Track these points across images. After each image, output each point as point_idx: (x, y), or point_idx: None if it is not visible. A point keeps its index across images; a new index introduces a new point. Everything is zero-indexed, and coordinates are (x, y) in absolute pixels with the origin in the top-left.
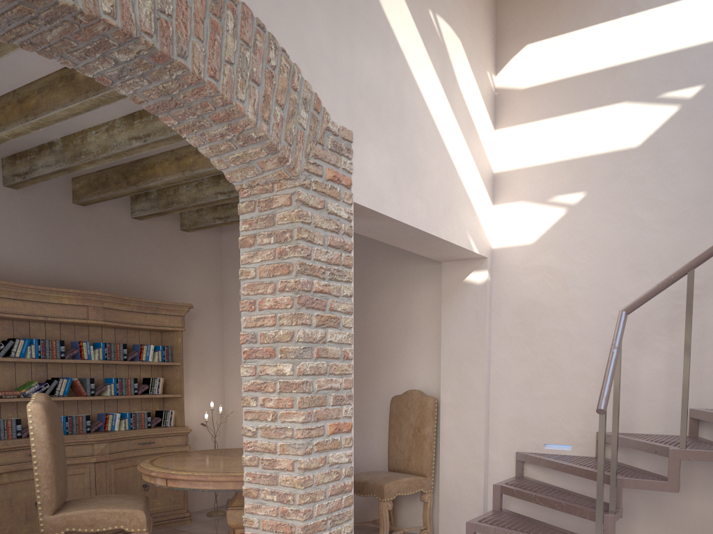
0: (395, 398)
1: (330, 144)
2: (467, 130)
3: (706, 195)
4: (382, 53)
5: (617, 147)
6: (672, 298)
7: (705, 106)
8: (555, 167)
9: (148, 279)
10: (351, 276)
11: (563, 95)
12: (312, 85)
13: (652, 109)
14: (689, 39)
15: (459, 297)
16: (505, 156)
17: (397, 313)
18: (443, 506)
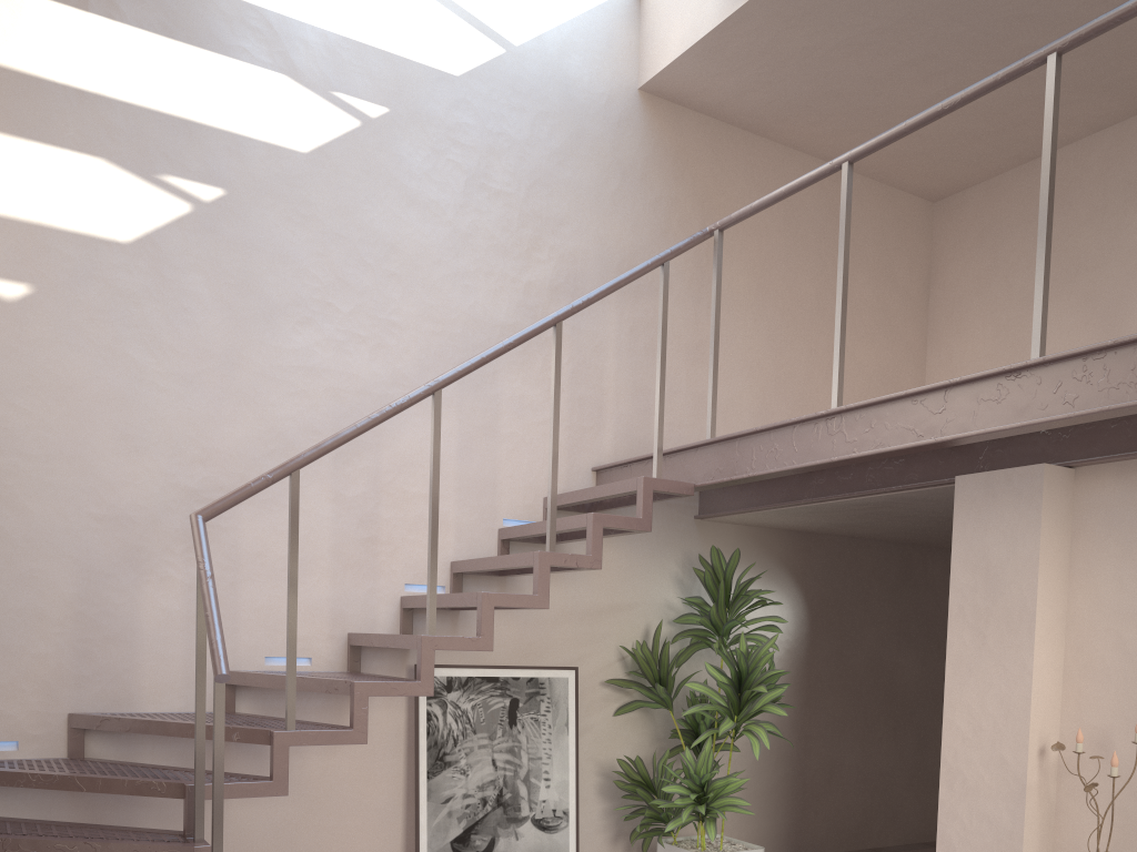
0: None
1: None
2: None
3: (234, 355)
4: None
5: (92, 230)
6: (190, 500)
7: (229, 223)
8: None
9: None
10: None
11: None
12: None
13: (150, 192)
14: (203, 112)
15: None
16: None
17: None
18: None
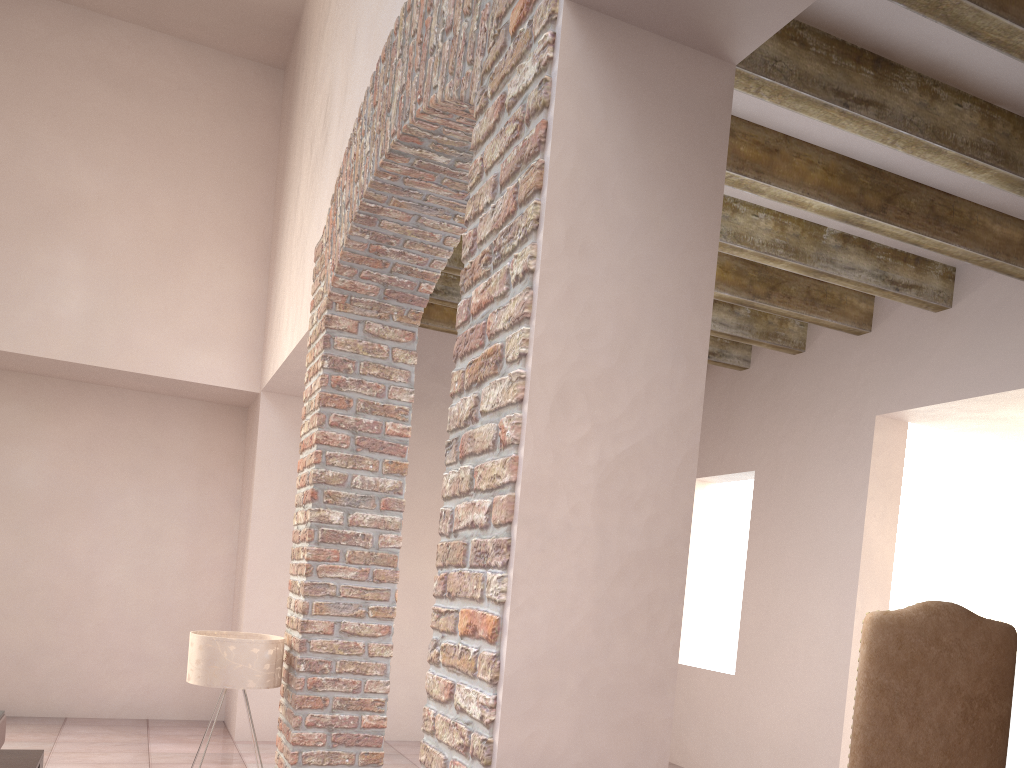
0: None
1: None
2: None
3: None
4: None
5: None
6: None
7: None
8: None
9: None
10: (529, 217)
11: None
12: None
13: None
14: None
15: None
16: None
17: None
18: None
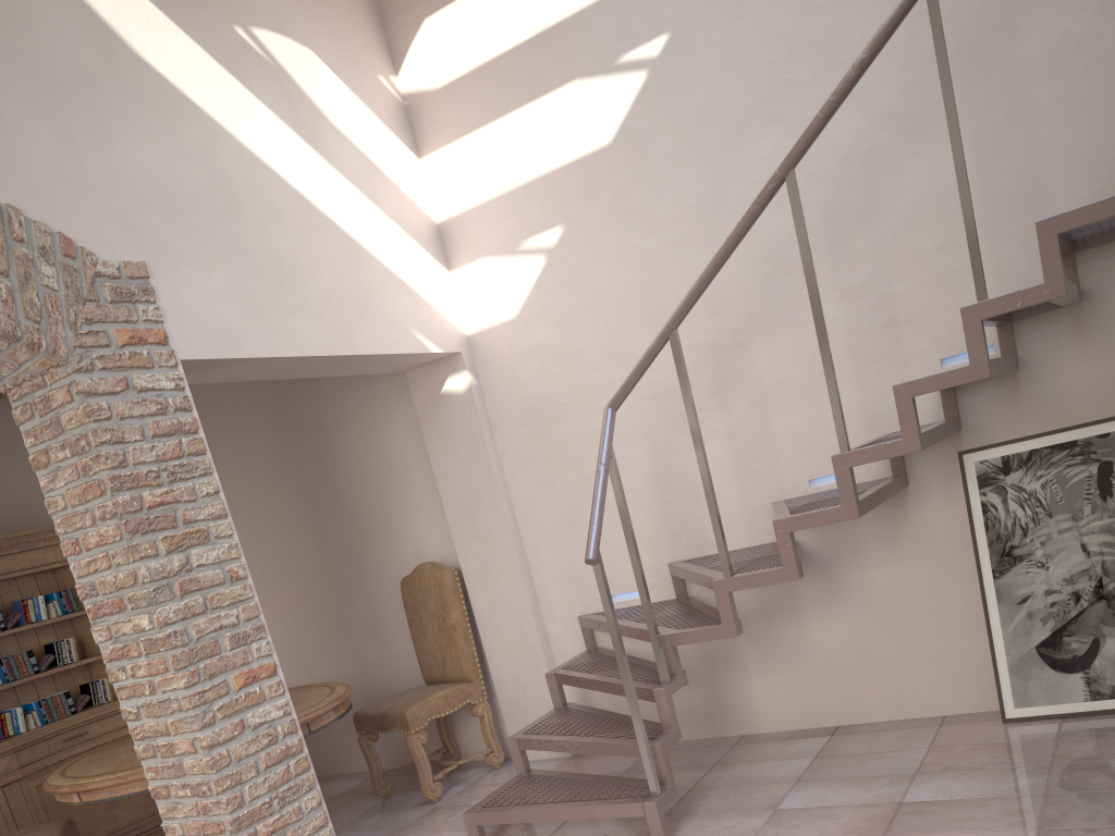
0: (405, 580)
1: (109, 295)
2: (365, 179)
3: (714, 195)
4: (165, 126)
5: (585, 150)
6: (711, 354)
7: (679, 63)
8: (513, 197)
9: (7, 500)
10: (208, 465)
11: (494, 87)
12: (51, 221)
13: (614, 83)
14: None
15: (443, 417)
16: (444, 196)
17: (374, 459)
18: (509, 714)
